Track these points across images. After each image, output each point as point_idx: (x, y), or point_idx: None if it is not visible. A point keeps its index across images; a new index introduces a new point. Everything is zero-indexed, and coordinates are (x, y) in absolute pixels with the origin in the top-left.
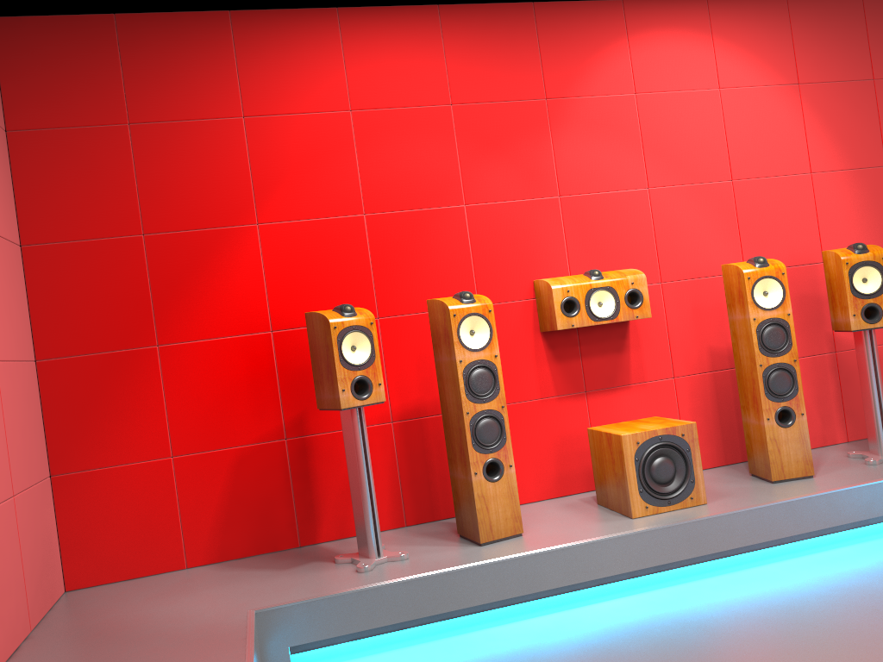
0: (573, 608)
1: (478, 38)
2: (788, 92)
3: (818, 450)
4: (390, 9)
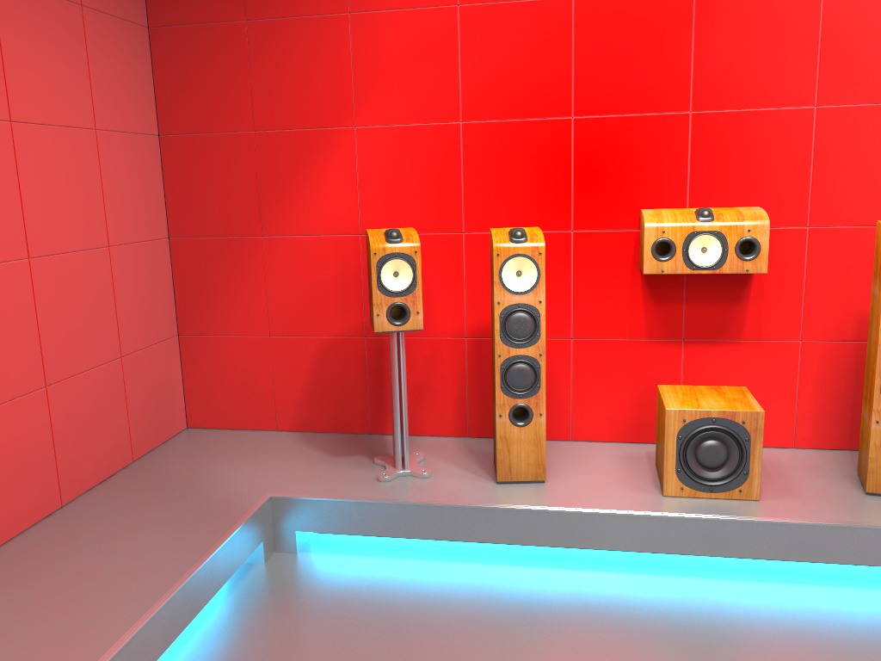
0: (564, 569)
1: None
2: None
3: None
4: None
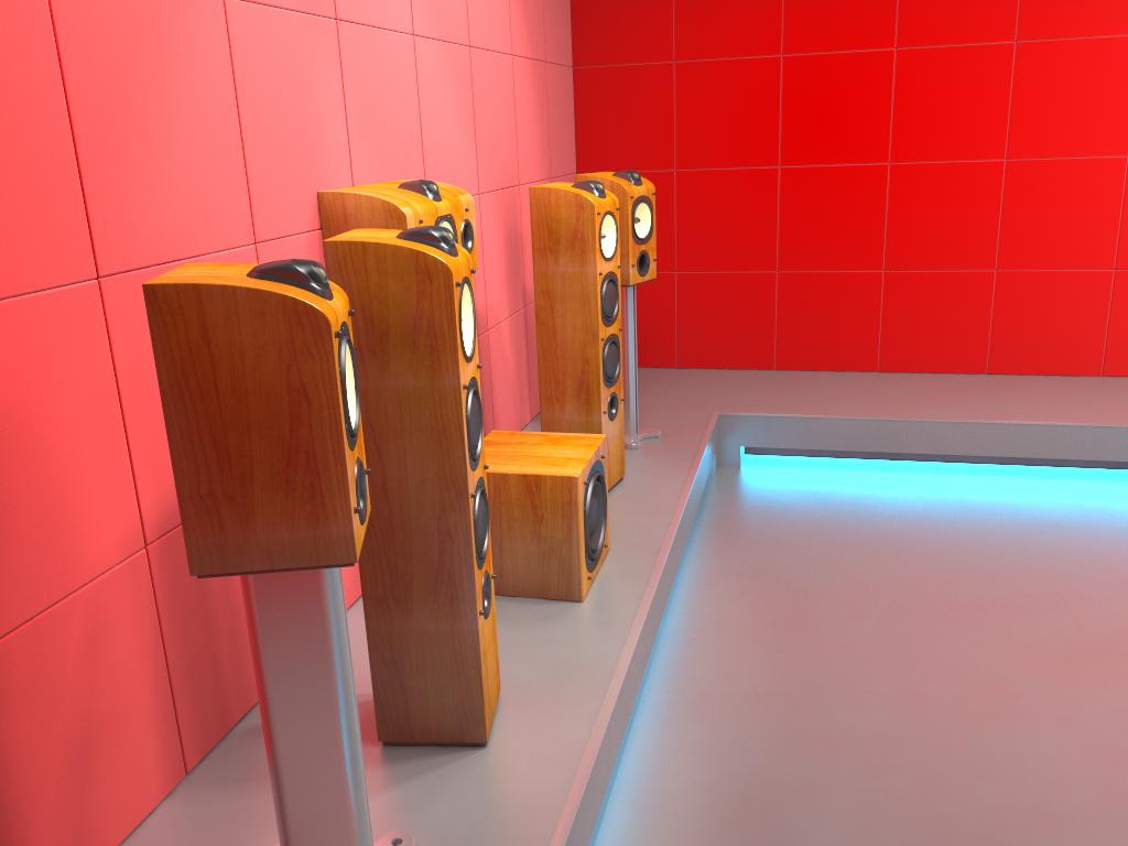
0: (617, 777)
1: None
2: None
3: None
4: None
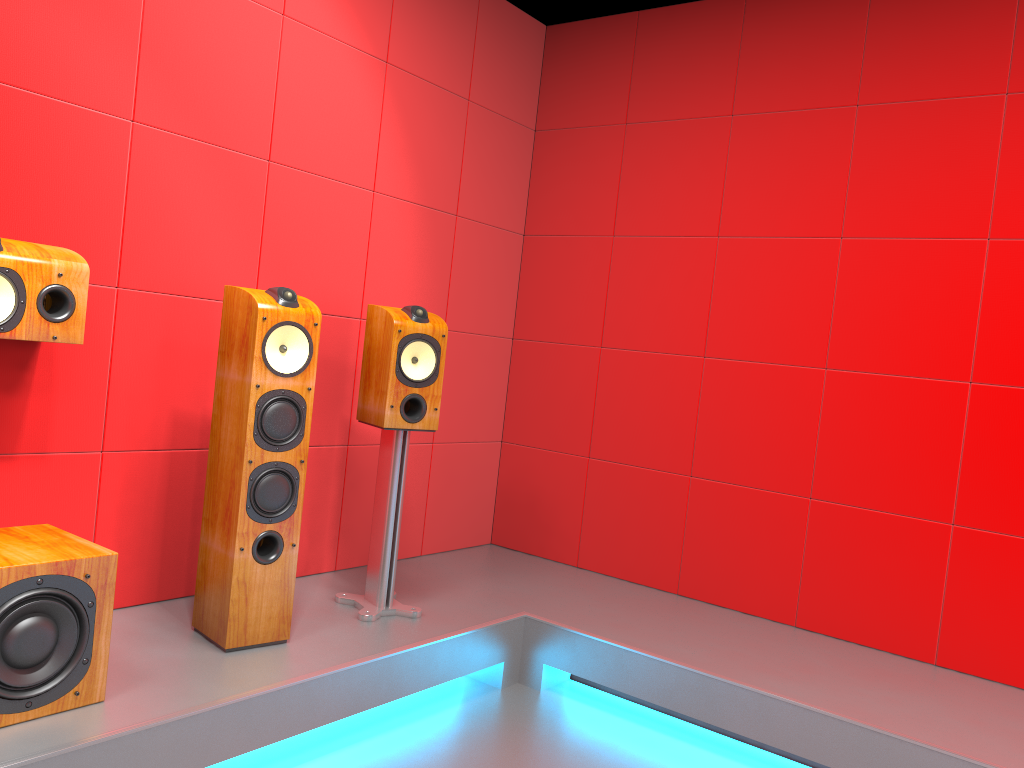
0: None
1: None
2: (372, 68)
3: (297, 582)
4: None
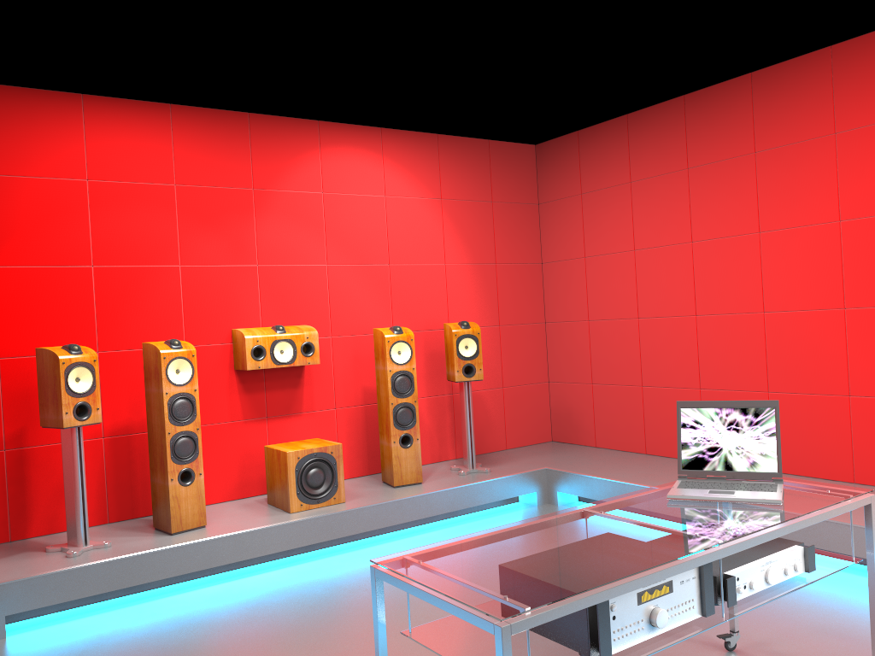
0: (240, 579)
1: (202, 134)
2: (433, 204)
3: (435, 464)
4: (129, 102)
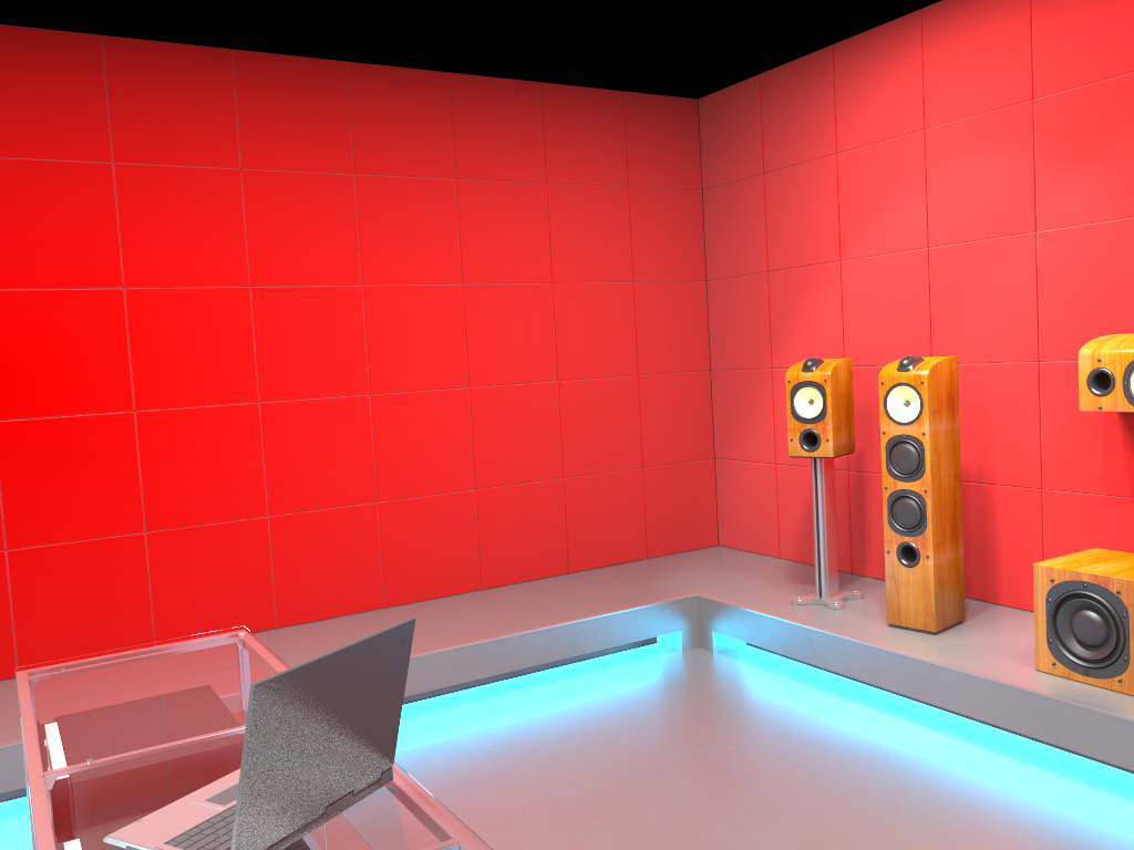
0: (911, 722)
1: None
2: None
3: None
4: None
